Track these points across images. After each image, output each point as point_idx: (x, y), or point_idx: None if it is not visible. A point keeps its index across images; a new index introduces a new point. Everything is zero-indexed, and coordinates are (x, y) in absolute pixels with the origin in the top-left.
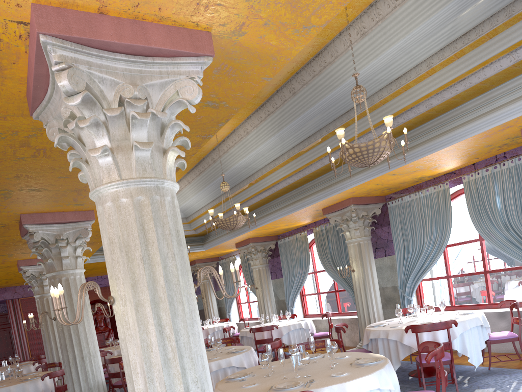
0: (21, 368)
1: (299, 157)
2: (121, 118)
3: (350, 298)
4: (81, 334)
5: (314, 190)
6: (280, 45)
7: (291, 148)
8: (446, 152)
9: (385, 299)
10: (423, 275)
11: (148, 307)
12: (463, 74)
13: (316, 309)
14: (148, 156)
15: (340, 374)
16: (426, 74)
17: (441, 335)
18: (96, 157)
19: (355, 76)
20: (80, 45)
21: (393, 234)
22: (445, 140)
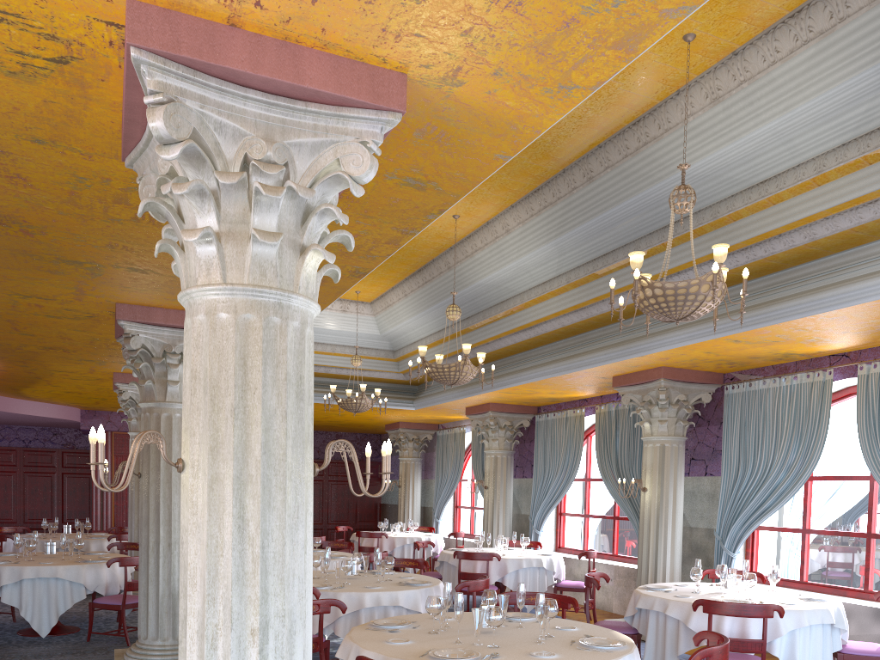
0: (82, 542)
1: (585, 285)
2: (241, 189)
3: (636, 535)
4: (175, 507)
5: (603, 343)
6: (522, 109)
7: (575, 267)
8: (829, 319)
9: (691, 547)
10: (761, 520)
11: (228, 486)
12: (873, 193)
13: (578, 541)
14: (272, 254)
15: (545, 655)
16: (813, 182)
17: (756, 627)
18: (193, 243)
19: (681, 168)
20: (192, 69)
21: (724, 441)
22: (828, 298)
